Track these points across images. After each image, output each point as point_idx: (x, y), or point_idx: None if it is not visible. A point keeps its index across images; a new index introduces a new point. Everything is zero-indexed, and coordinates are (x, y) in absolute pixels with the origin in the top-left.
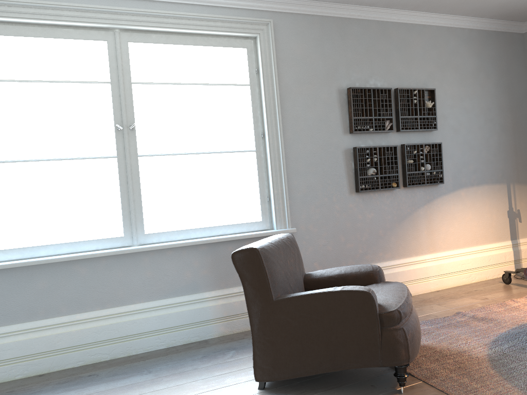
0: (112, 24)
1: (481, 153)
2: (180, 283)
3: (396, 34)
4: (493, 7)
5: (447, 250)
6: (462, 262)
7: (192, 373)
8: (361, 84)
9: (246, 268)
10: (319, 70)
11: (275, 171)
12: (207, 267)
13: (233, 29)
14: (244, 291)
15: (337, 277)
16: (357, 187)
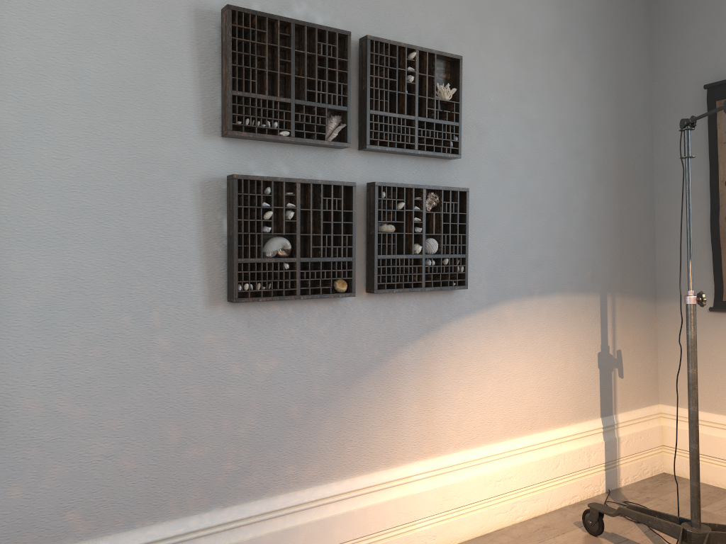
0: None
1: (554, 223)
2: None
3: None
4: None
5: (465, 447)
6: (498, 475)
7: None
8: (267, 8)
9: None
10: None
11: None
12: None
13: None
14: None
15: None
16: (232, 290)
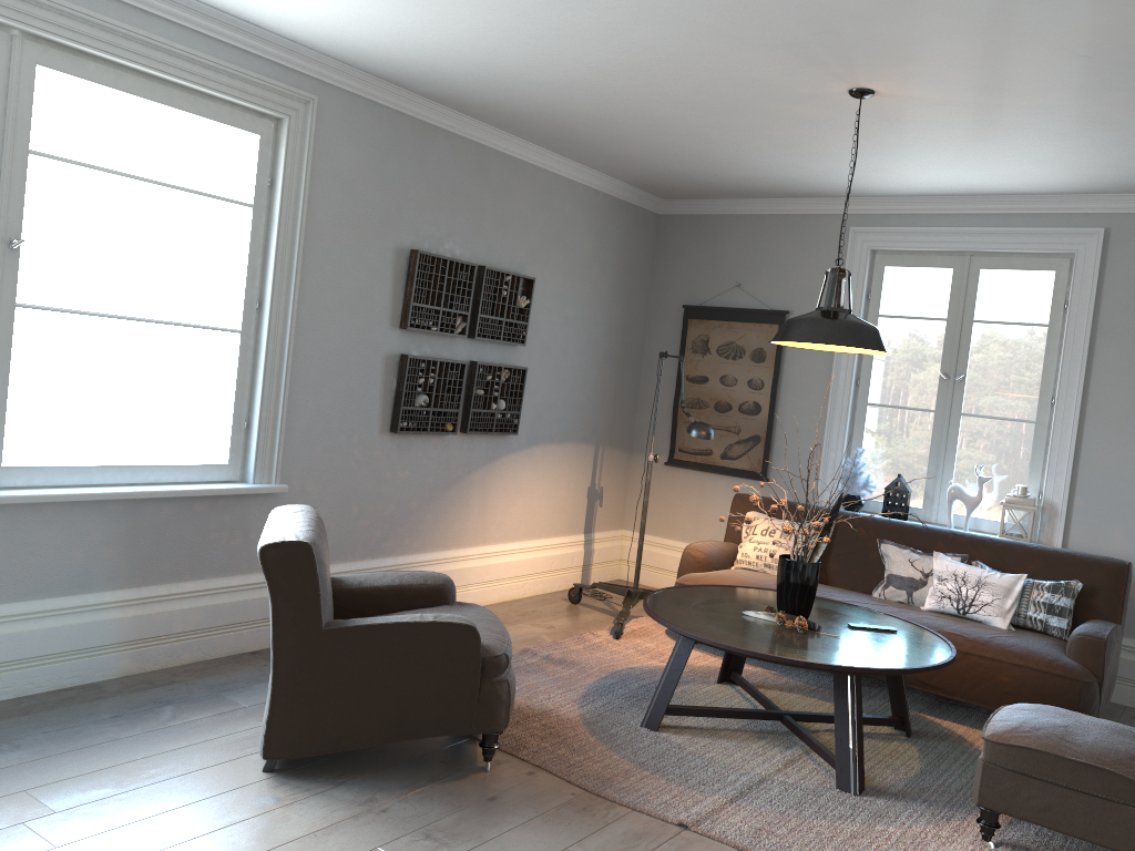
0: (16, 22)
1: (573, 392)
2: (59, 572)
3: (498, 172)
4: (637, 173)
5: (500, 542)
6: (518, 563)
7: (114, 748)
8: (432, 245)
9: (285, 574)
10: (374, 206)
11: (271, 377)
12: (117, 544)
13: (247, 94)
14: (274, 611)
15: (388, 591)
16: (396, 425)
